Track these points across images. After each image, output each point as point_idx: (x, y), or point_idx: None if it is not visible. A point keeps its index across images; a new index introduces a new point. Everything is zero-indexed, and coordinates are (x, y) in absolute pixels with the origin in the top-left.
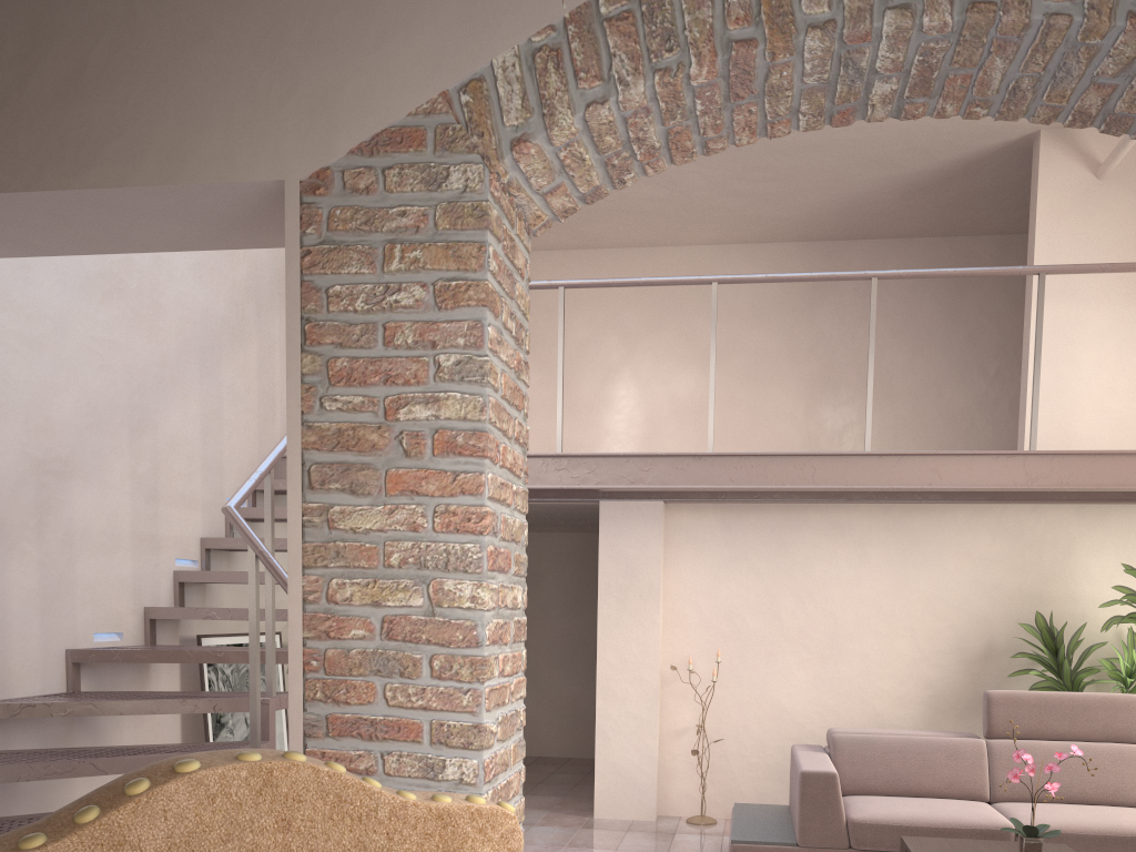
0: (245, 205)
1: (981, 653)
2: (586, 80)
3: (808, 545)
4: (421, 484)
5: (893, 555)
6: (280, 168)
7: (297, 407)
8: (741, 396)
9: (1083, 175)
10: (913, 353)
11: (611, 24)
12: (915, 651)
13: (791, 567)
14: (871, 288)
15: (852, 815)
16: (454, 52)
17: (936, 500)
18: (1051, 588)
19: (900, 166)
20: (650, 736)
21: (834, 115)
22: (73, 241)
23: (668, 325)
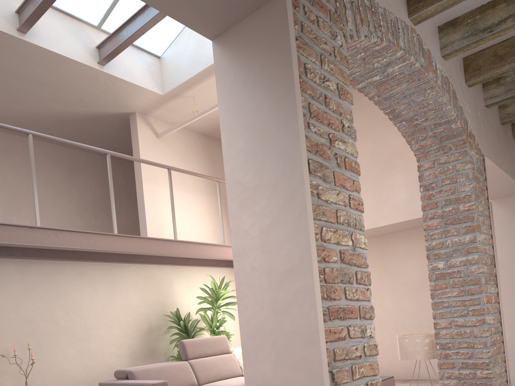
0: None
1: (148, 330)
2: (365, 25)
3: (67, 282)
4: (345, 182)
5: (107, 287)
6: None
7: (302, 124)
8: None
9: (152, 135)
10: (55, 197)
11: (368, 9)
12: (122, 332)
13: (60, 294)
14: (108, 158)
15: None
16: None
17: (123, 261)
18: (168, 300)
19: (70, 107)
20: None
21: (354, 80)
22: None
23: None
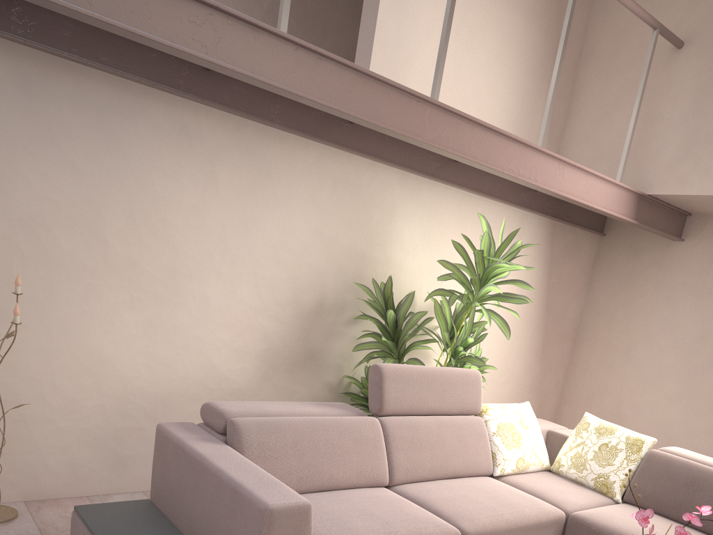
0: None
1: (314, 309)
2: None
3: (146, 146)
4: None
5: (244, 184)
6: None
7: None
8: None
9: None
10: None
11: None
12: (256, 301)
13: (123, 172)
14: None
15: None
16: None
17: (295, 130)
18: (374, 250)
19: None
20: None
21: None
22: None
23: None
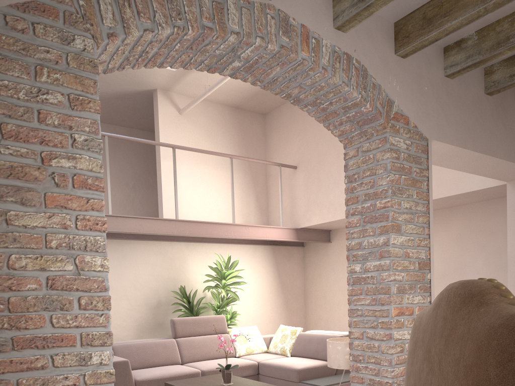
0: None
1: (156, 305)
2: (144, 18)
3: None
4: (68, 202)
5: (115, 262)
6: None
7: None
8: None
9: (174, 111)
10: None
11: None
12: (129, 305)
13: None
14: (105, 140)
15: (137, 378)
16: None
17: (132, 239)
18: (180, 276)
19: None
20: None
21: (212, 68)
22: None
23: None
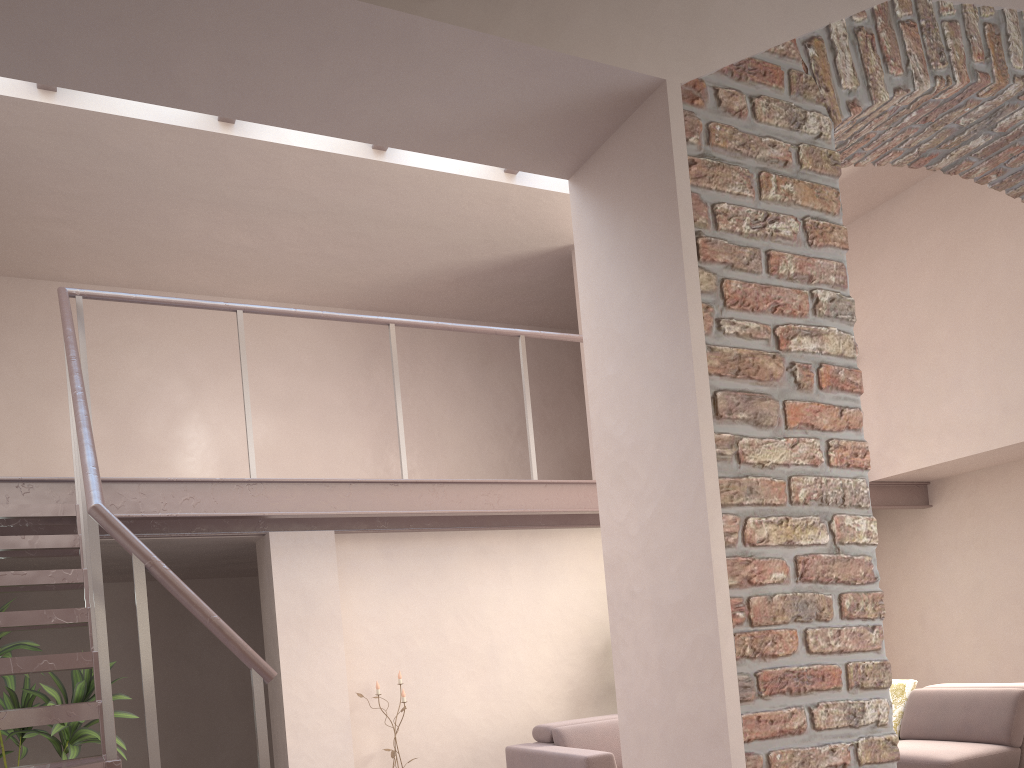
0: (565, 100)
1: (602, 650)
2: (894, 67)
3: (460, 568)
4: (815, 417)
5: (529, 573)
6: (659, 65)
7: (700, 327)
8: (313, 443)
9: None
10: (455, 412)
11: (905, 27)
12: (556, 654)
13: (449, 589)
14: (521, 344)
15: None
16: (800, 6)
17: (557, 526)
18: None
19: (469, 254)
20: (347, 767)
21: (925, 157)
22: (258, 93)
23: (233, 372)
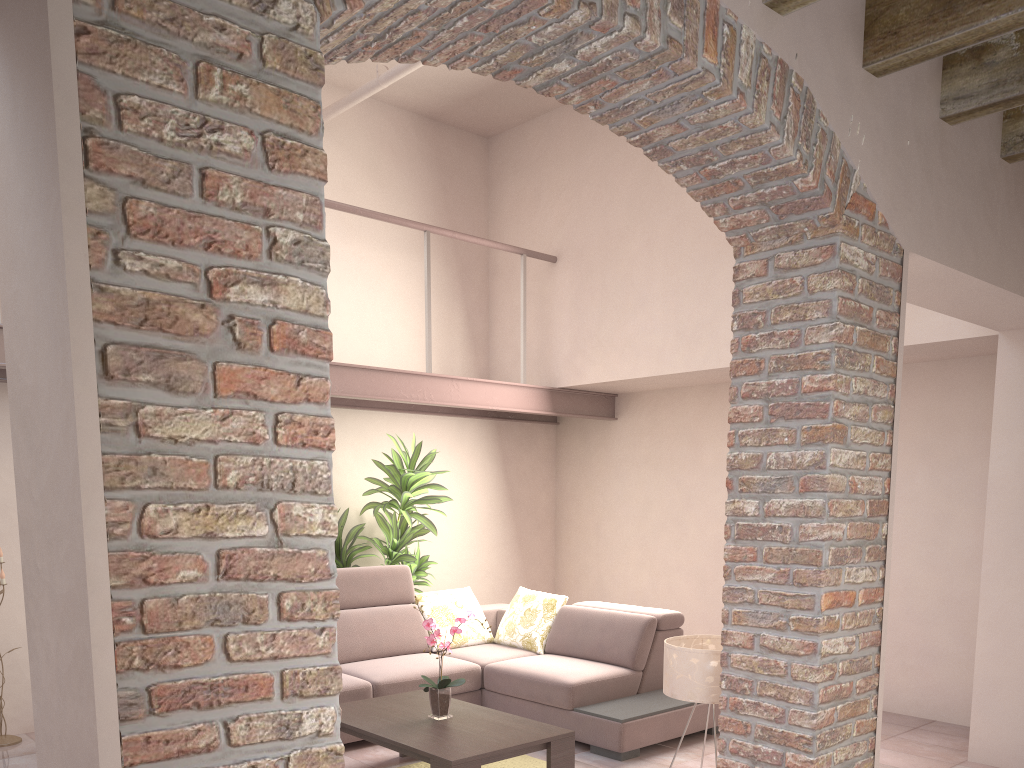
0: None
1: None
2: None
3: None
4: (260, 385)
5: None
6: None
7: (83, 258)
8: None
9: None
10: None
11: None
12: None
13: None
14: None
15: None
16: None
17: None
18: None
19: None
20: None
21: (508, 71)
22: None
23: None
